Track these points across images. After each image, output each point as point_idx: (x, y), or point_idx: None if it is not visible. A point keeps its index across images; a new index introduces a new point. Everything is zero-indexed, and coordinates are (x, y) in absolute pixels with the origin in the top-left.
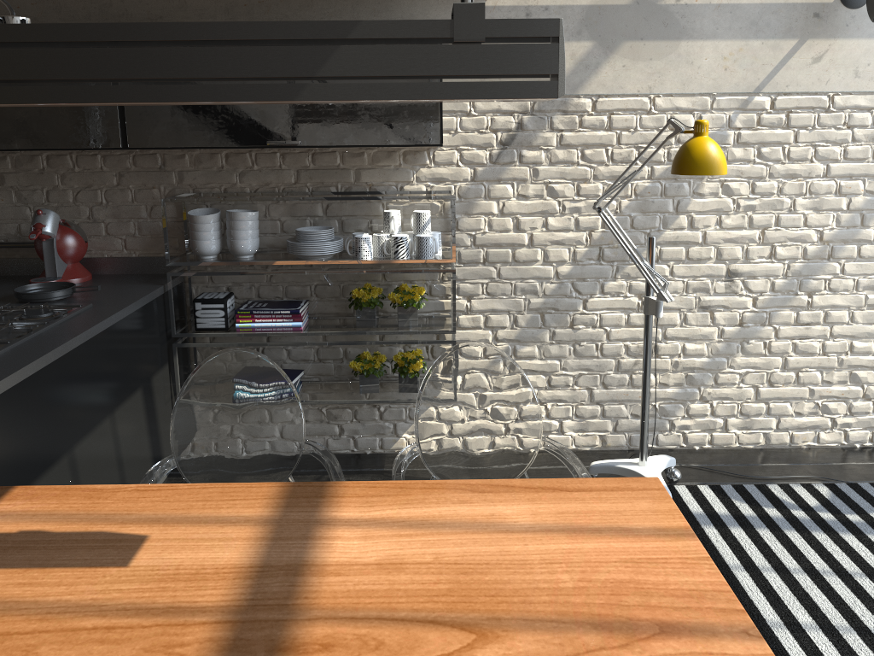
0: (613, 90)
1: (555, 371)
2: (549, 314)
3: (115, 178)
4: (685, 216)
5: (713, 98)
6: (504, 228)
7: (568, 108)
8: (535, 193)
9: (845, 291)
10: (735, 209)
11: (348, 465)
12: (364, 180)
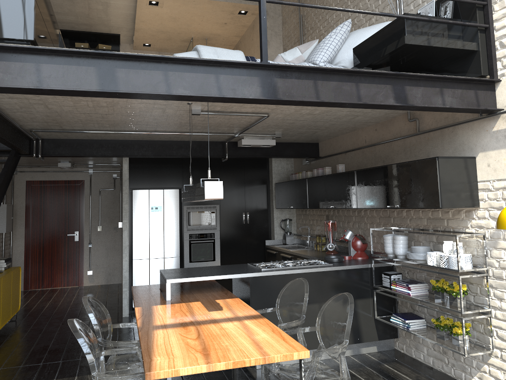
0: None
1: None
2: None
3: (378, 219)
4: None
5: None
6: None
7: None
8: None
9: None
10: None
11: (440, 379)
12: (449, 225)
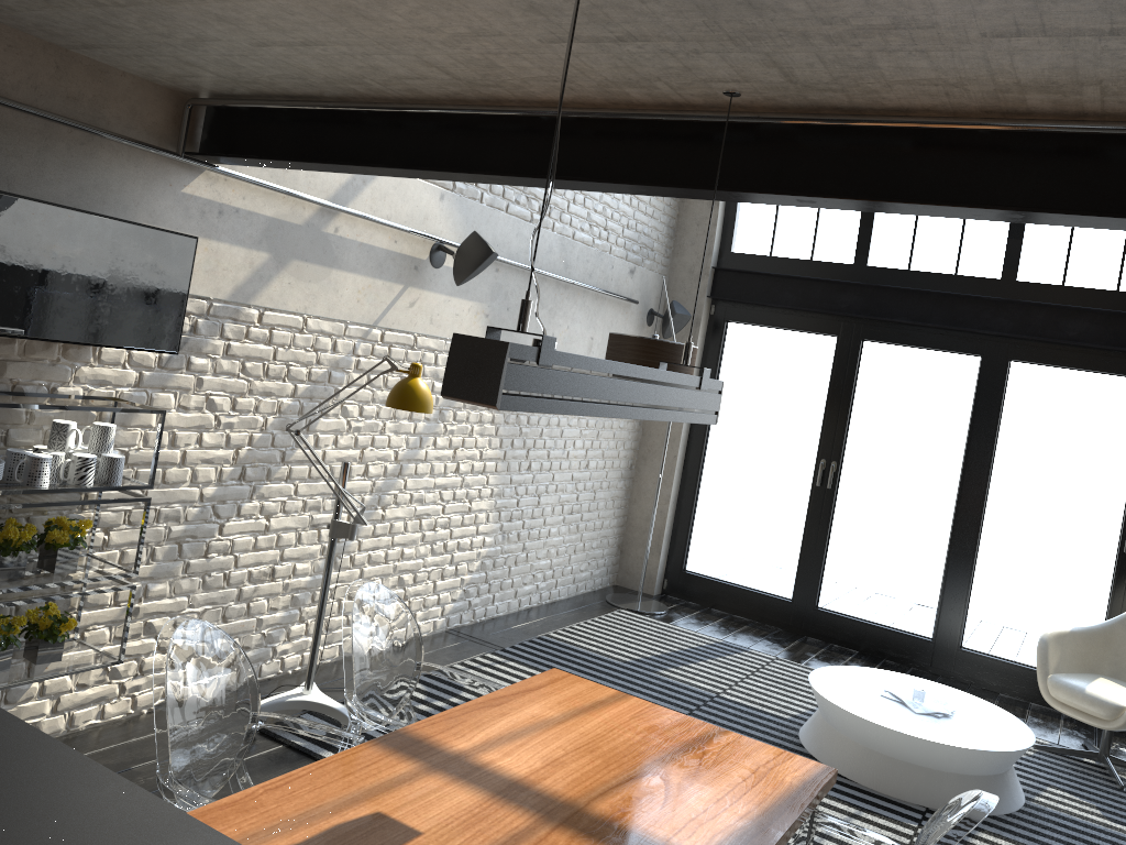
0: (278, 305)
1: (183, 609)
2: (187, 543)
3: None
4: (313, 435)
5: (346, 325)
6: (161, 444)
7: (240, 316)
8: (196, 405)
9: (404, 504)
10: (347, 430)
11: None
12: (9, 376)
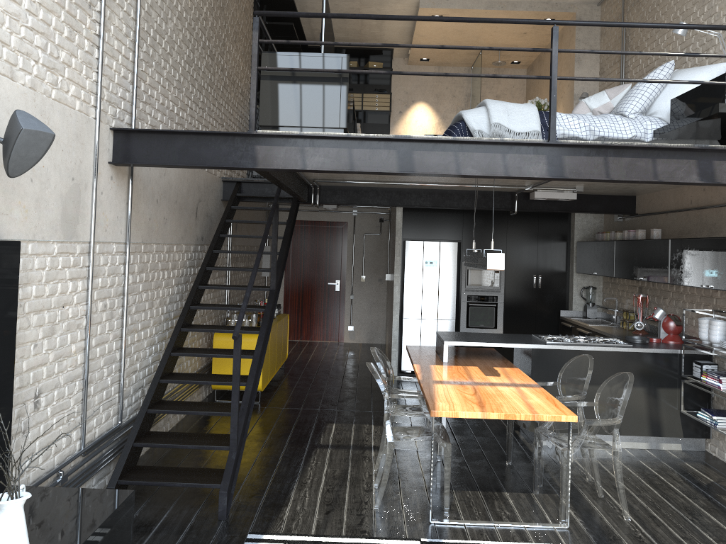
0: None
1: None
2: None
3: (698, 298)
4: None
5: None
6: None
7: None
8: None
9: None
10: None
11: None
12: None
